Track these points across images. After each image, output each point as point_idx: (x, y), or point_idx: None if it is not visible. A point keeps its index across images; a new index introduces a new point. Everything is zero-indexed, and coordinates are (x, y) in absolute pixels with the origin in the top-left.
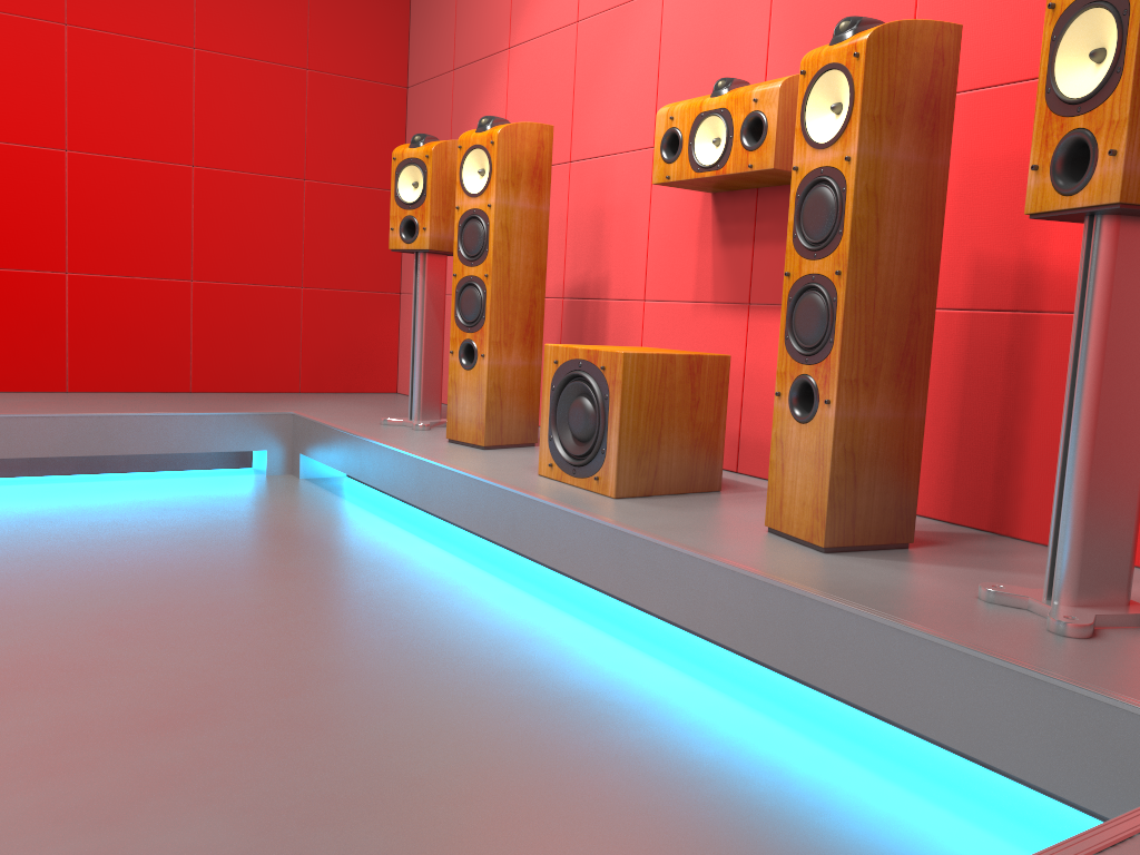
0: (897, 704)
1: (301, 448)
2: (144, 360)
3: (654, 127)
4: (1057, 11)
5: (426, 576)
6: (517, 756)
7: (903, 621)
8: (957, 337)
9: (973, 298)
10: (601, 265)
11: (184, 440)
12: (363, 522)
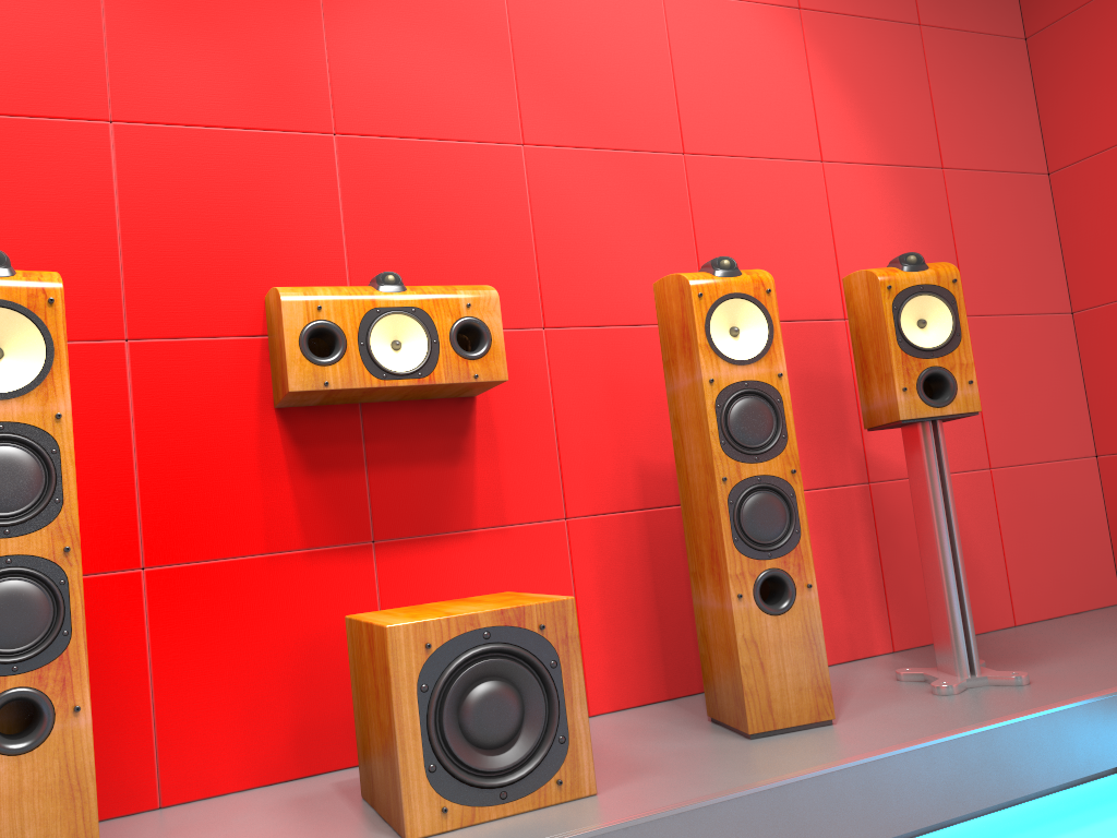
0: (1071, 765)
1: None
2: None
3: (121, 311)
4: (892, 291)
5: None
6: None
7: (1051, 705)
8: (638, 534)
9: (644, 499)
10: None
11: None
12: None
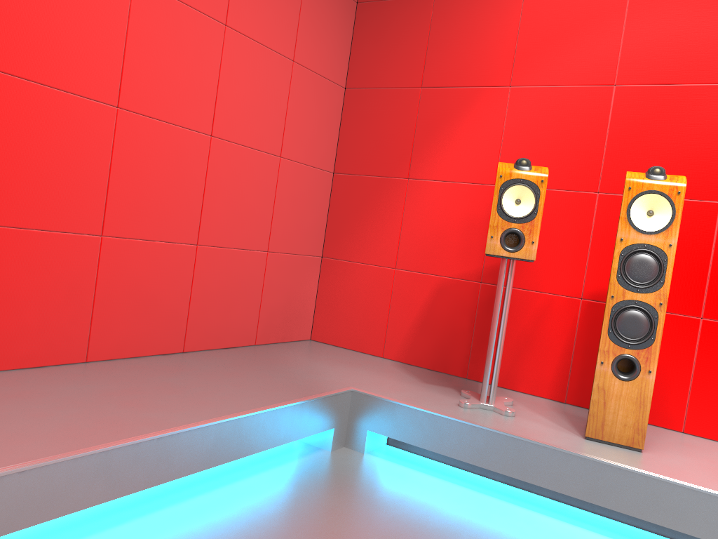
0: None
1: (370, 425)
2: (152, 323)
3: None
4: None
5: None
6: None
7: None
8: None
9: None
10: None
11: (289, 430)
12: (559, 529)
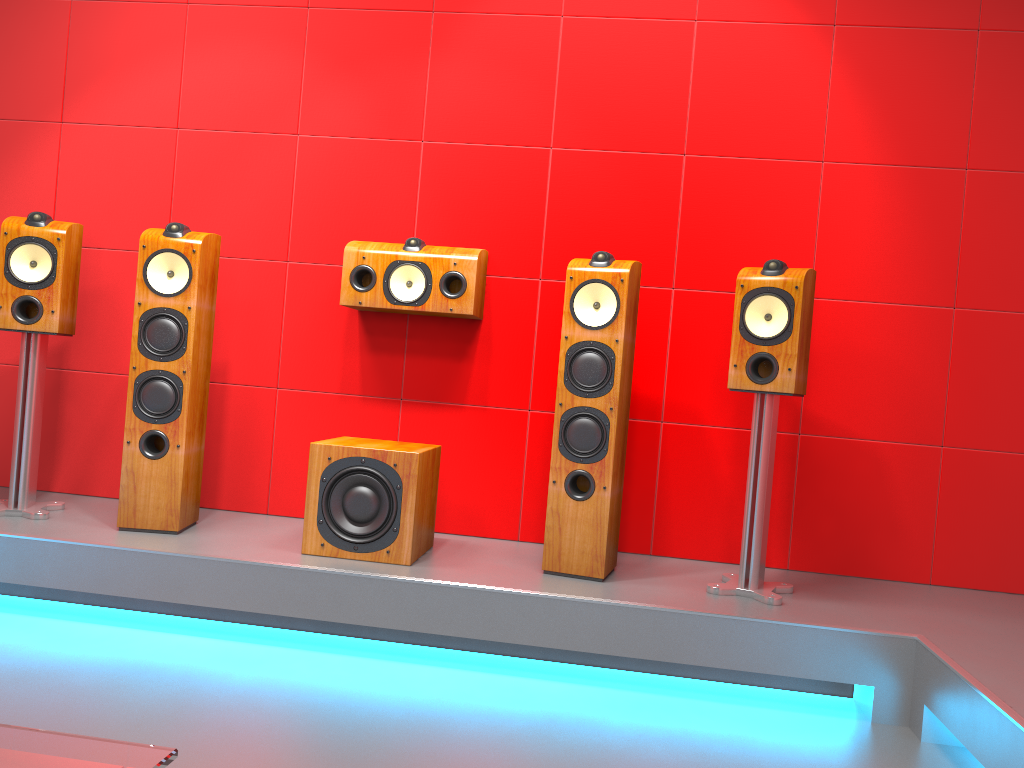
0: (735, 659)
1: None
2: None
3: (287, 245)
4: (745, 289)
5: (254, 663)
6: (607, 757)
7: (733, 614)
8: None
9: None
10: (217, 352)
11: None
12: (61, 628)
